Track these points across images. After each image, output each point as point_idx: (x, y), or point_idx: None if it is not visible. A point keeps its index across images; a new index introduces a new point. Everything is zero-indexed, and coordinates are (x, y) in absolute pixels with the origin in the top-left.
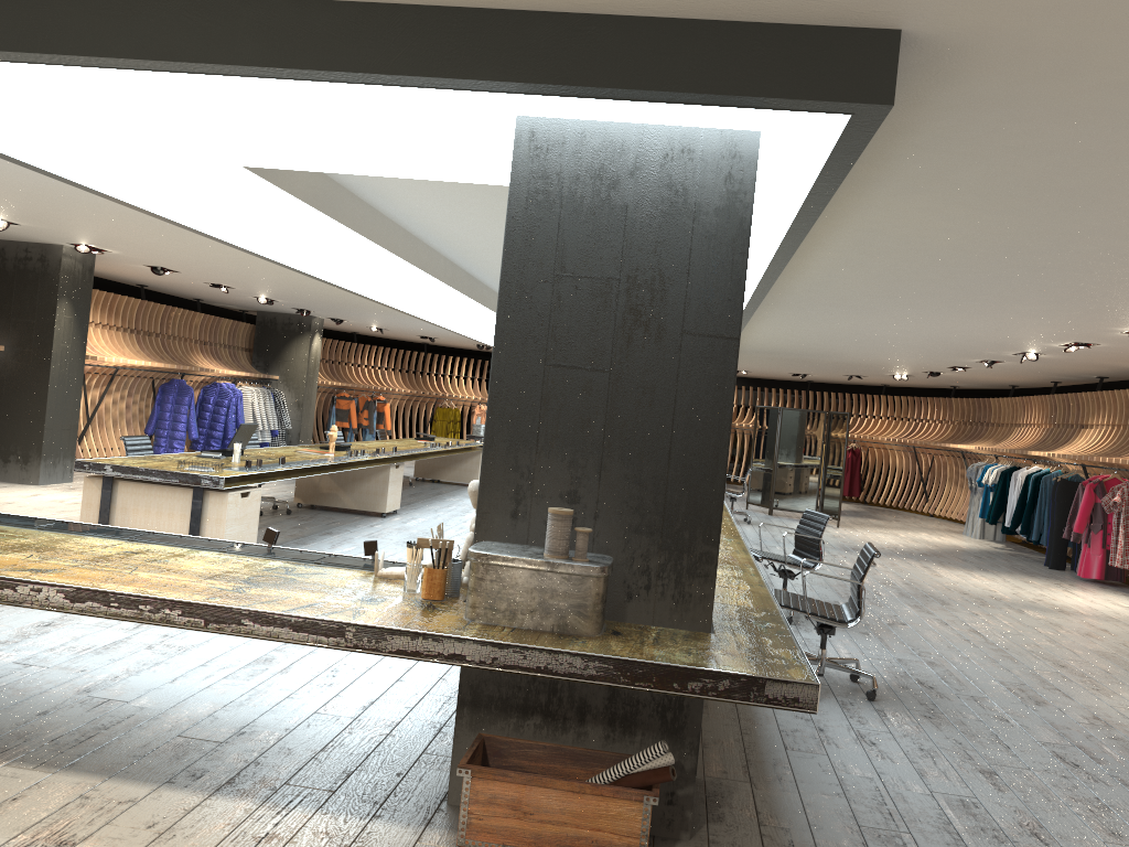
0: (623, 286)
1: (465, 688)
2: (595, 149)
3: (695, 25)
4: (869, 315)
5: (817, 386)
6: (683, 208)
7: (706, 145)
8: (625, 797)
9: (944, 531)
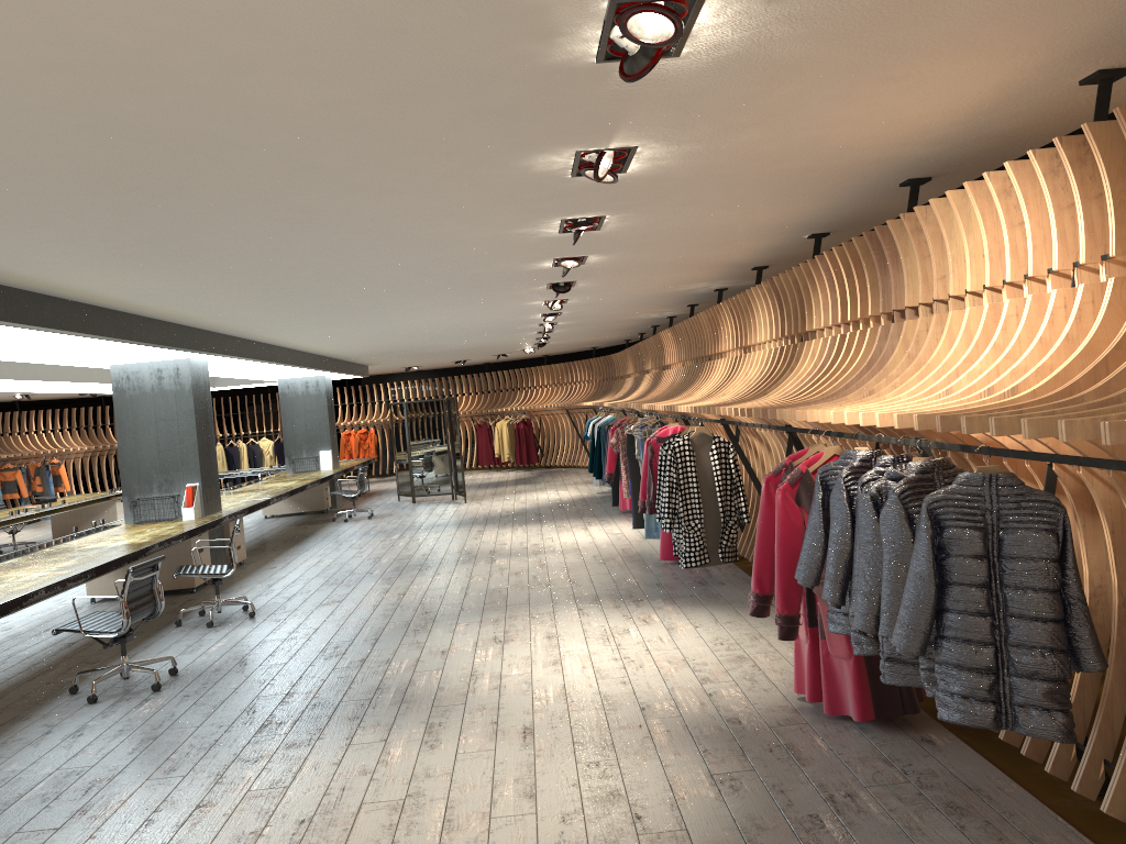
0: None
1: None
2: None
3: None
4: (342, 325)
5: (503, 365)
6: None
7: None
8: None
9: (579, 483)
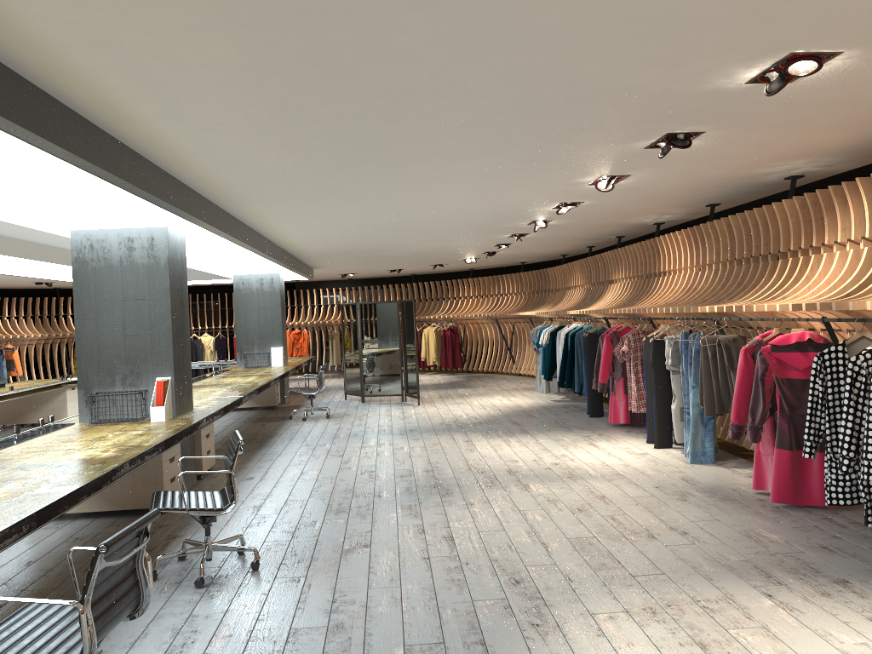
0: None
1: None
2: None
3: None
4: (346, 199)
5: (424, 278)
6: None
7: None
8: None
9: (520, 389)
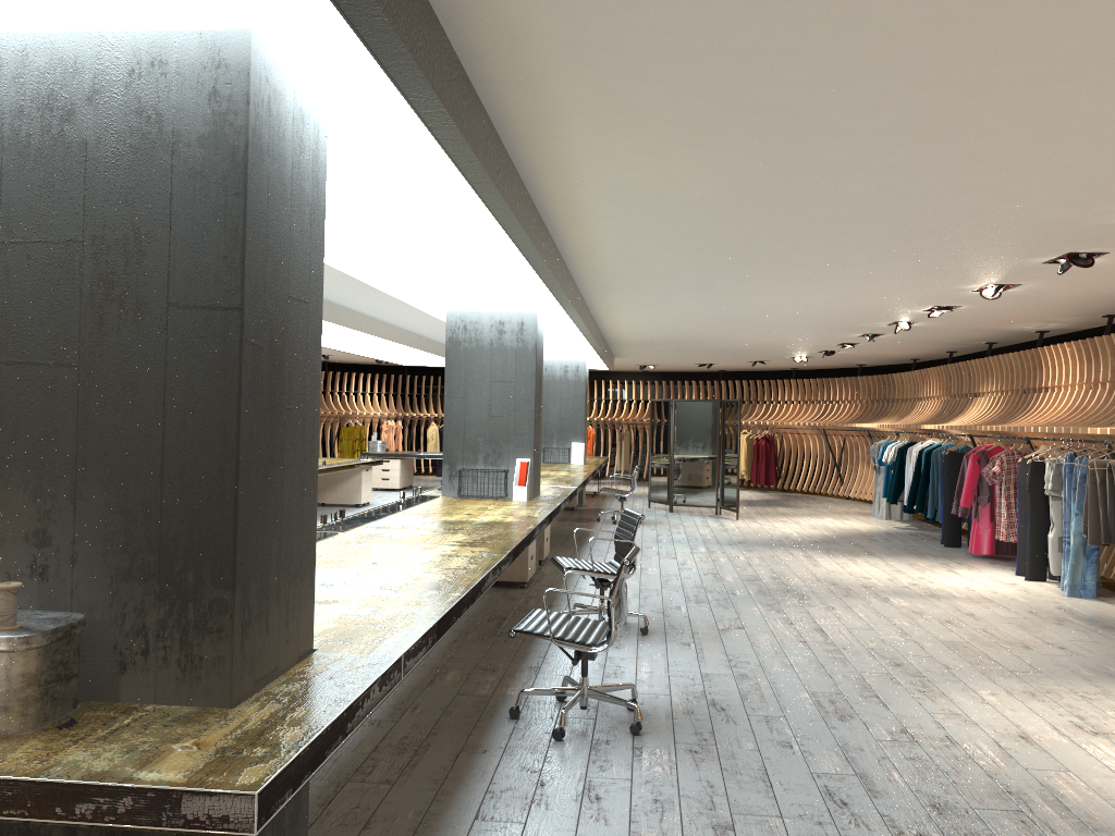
0: (89, 249)
1: None
2: (42, 70)
3: None
4: (710, 293)
5: (732, 375)
6: (158, 140)
7: (182, 53)
8: None
9: (852, 513)
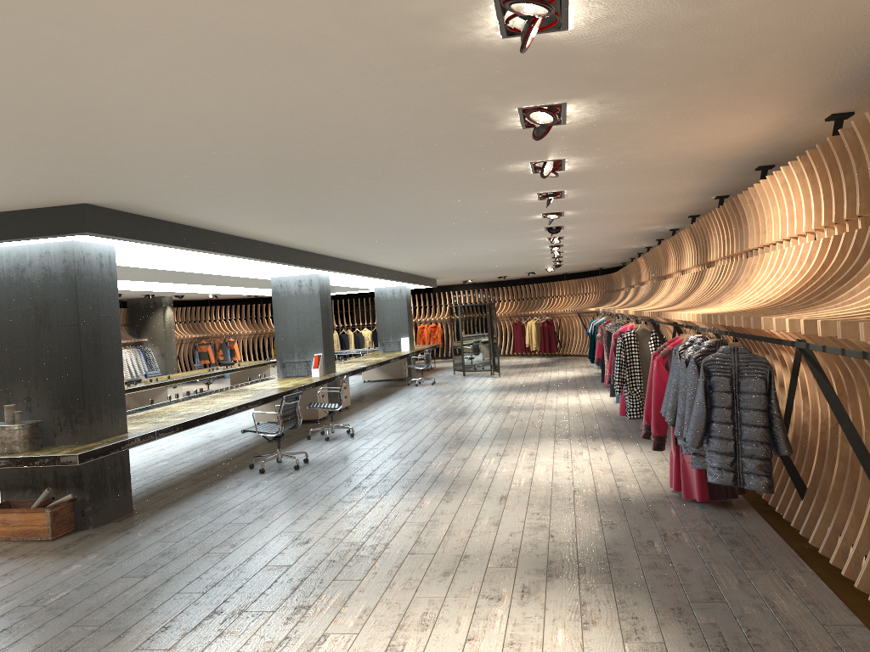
0: (33, 310)
1: (2, 483)
2: (14, 257)
3: (16, 212)
4: (413, 253)
5: (535, 280)
6: (50, 276)
7: (54, 249)
8: (39, 511)
9: (583, 367)
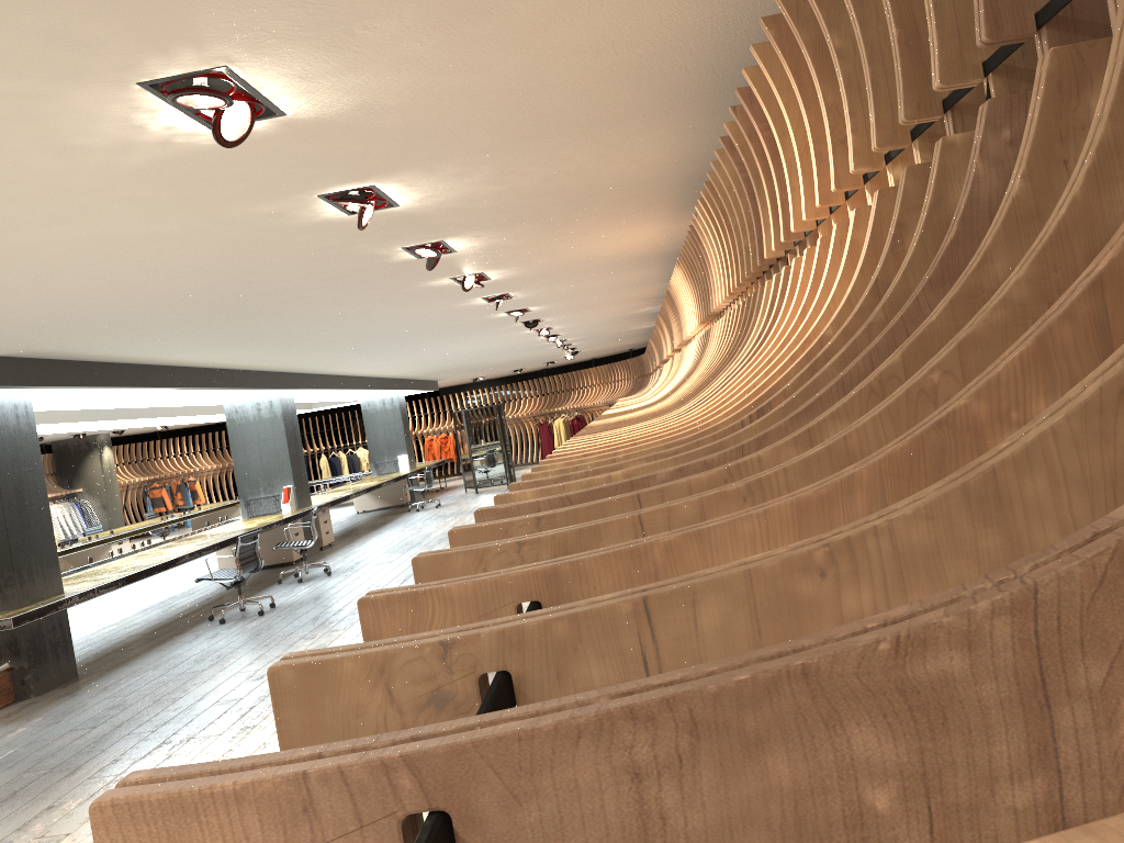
0: None
1: None
2: None
3: None
4: (388, 359)
5: (562, 369)
6: None
7: None
8: None
9: None
